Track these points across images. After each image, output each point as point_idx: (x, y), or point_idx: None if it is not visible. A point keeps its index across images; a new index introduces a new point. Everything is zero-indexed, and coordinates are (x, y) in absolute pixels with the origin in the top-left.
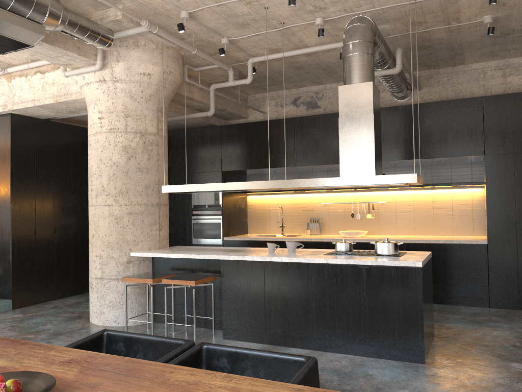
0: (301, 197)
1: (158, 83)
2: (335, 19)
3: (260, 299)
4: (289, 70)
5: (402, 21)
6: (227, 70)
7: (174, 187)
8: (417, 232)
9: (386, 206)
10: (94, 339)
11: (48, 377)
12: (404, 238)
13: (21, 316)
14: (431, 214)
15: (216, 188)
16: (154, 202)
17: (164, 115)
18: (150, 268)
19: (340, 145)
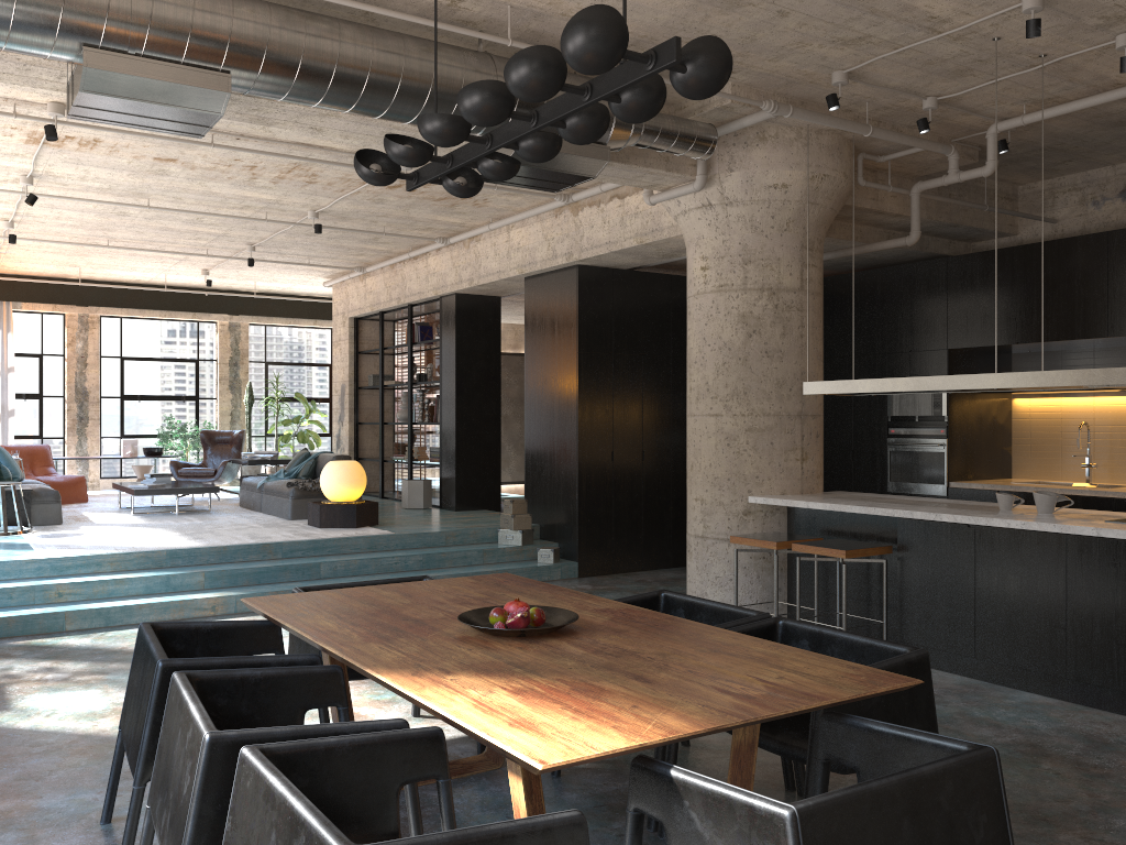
0: None
1: (801, 199)
2: None
3: (966, 594)
4: (1097, 130)
5: None
6: (944, 153)
7: (823, 385)
8: None
9: None
10: (647, 600)
11: (572, 614)
12: None
13: (588, 588)
14: None
15: (896, 386)
16: (792, 412)
17: (816, 253)
18: (783, 526)
19: None
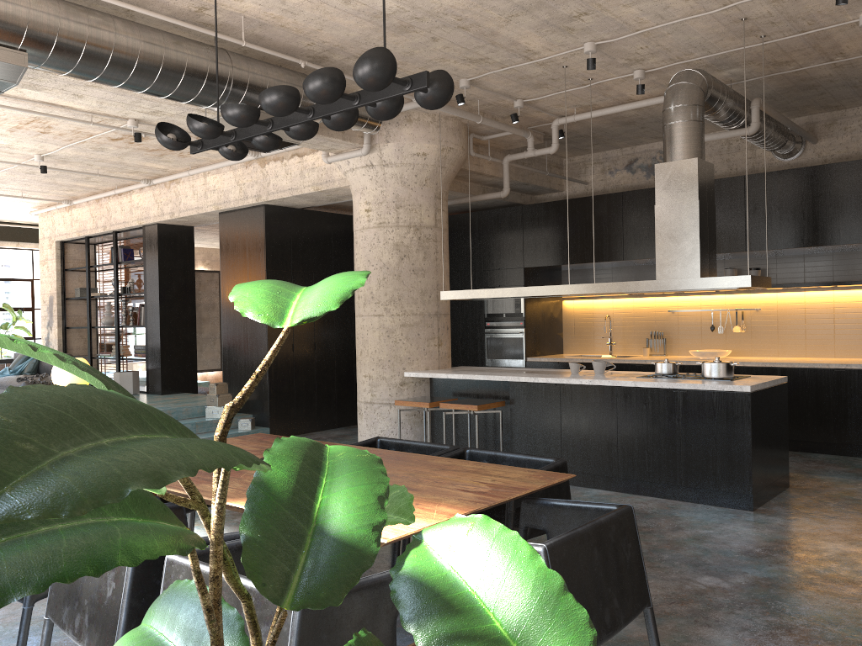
0: (637, 302)
1: (435, 164)
2: (661, 69)
3: (555, 429)
4: (615, 126)
5: (758, 62)
6: (525, 136)
7: (454, 293)
8: (809, 353)
9: (762, 315)
10: (368, 444)
11: None
12: (781, 361)
13: None
14: (830, 326)
15: (504, 294)
16: (431, 312)
17: (444, 201)
18: (427, 392)
19: (657, 240)
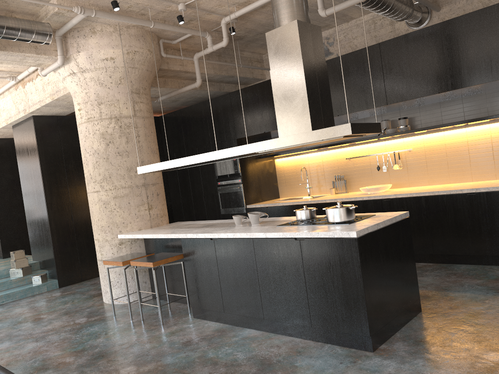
0: (324, 154)
1: (125, 66)
2: None
3: (215, 277)
4: None
5: None
6: (203, 36)
7: (145, 168)
8: (452, 180)
9: (414, 154)
10: None
11: None
12: (426, 190)
13: (58, 295)
14: (466, 156)
15: (175, 164)
16: (139, 184)
17: (142, 95)
18: (142, 247)
19: (275, 101)
